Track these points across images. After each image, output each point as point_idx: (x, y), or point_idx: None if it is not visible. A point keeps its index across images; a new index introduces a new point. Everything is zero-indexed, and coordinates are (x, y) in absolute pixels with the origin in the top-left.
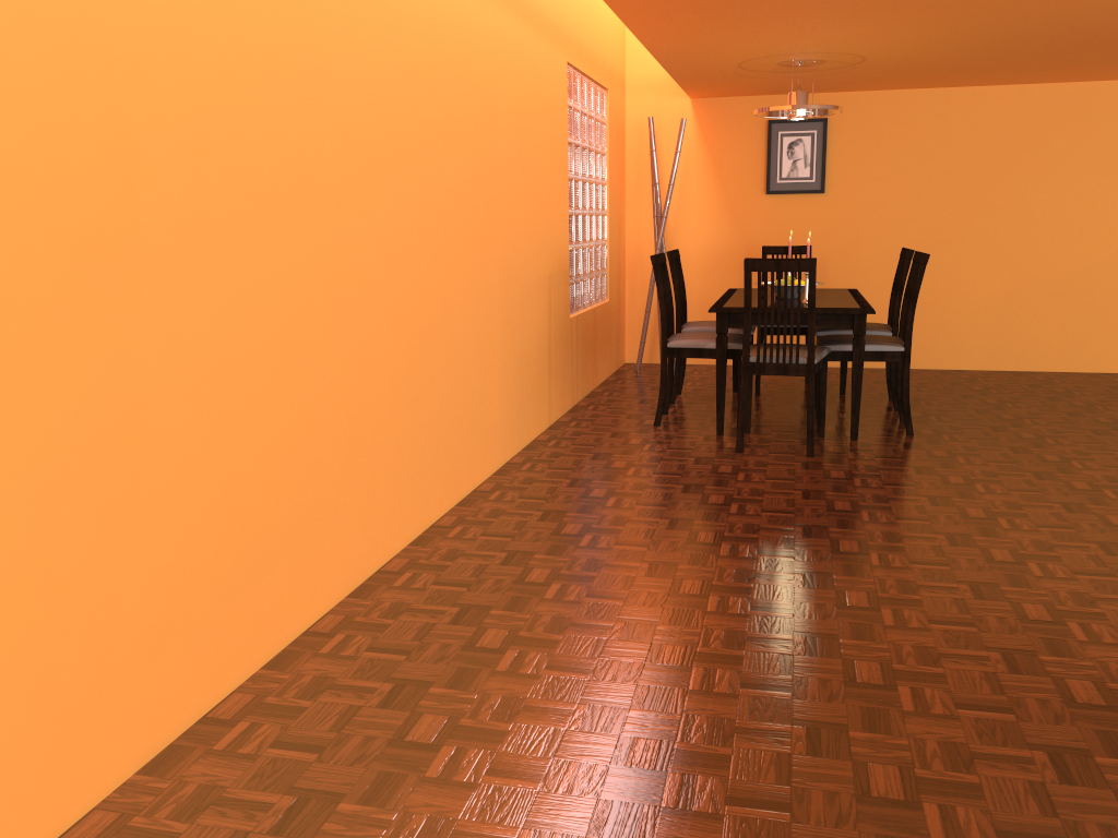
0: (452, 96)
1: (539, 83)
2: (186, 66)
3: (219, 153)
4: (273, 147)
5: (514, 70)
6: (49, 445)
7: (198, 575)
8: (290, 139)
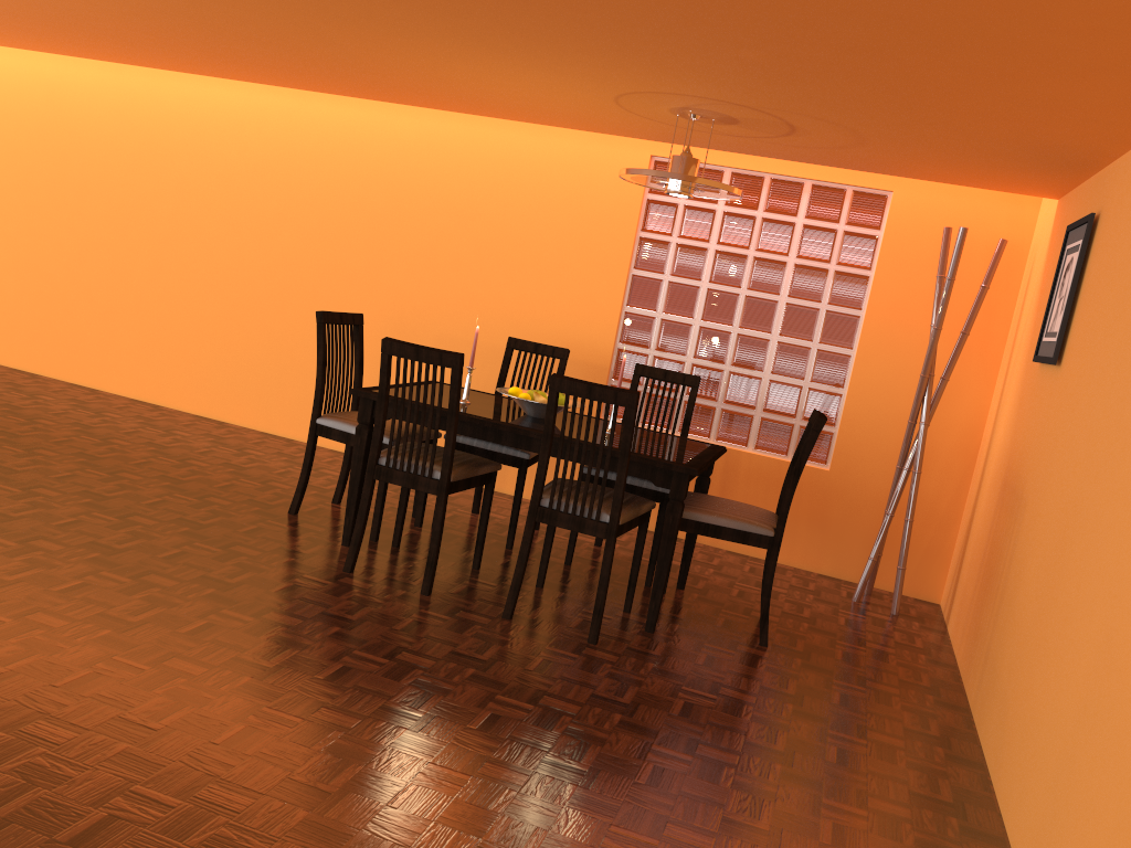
0: (321, 178)
1: (536, 175)
2: (85, 159)
3: (95, 189)
4: (127, 191)
5: (460, 163)
6: (10, 258)
7: (51, 327)
8: (139, 188)
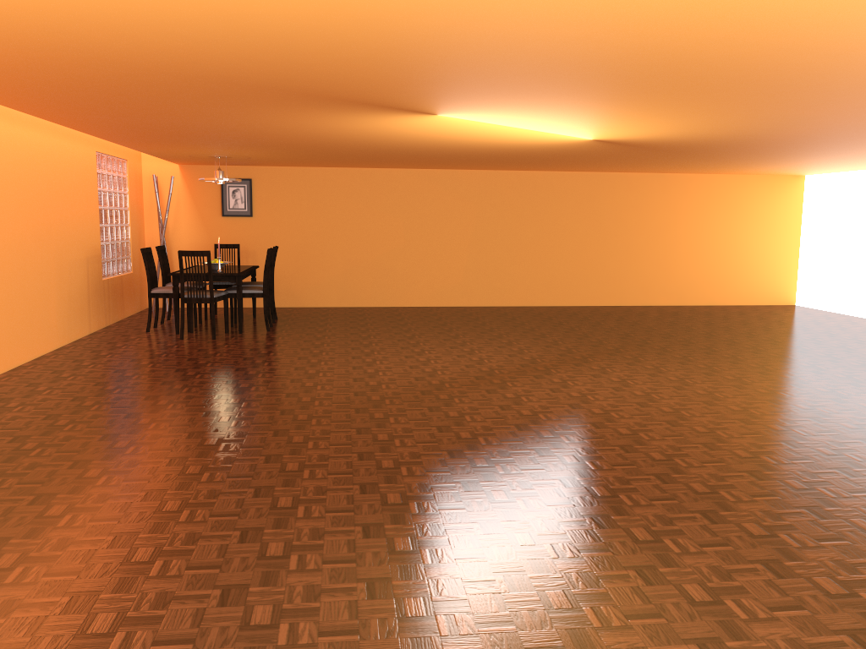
0: (26, 179)
1: (78, 165)
2: None
3: None
4: None
5: (61, 162)
6: None
7: None
8: None
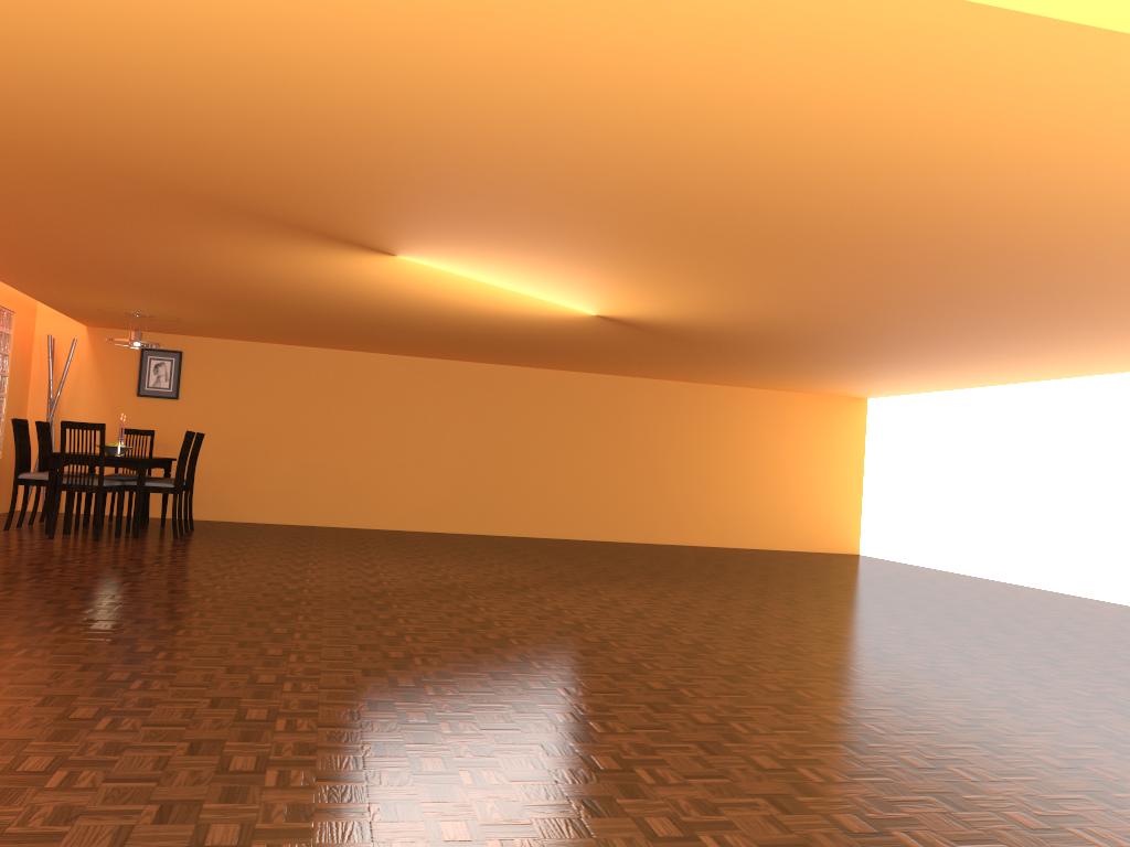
0: None
1: None
2: None
3: None
4: None
5: None
6: None
7: None
8: None
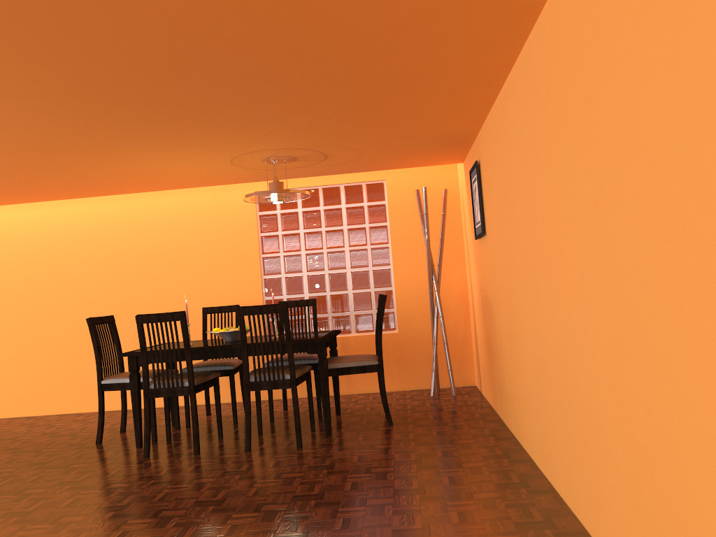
0: (62, 251)
1: (193, 217)
2: None
3: None
4: None
5: (147, 221)
6: None
7: None
8: None
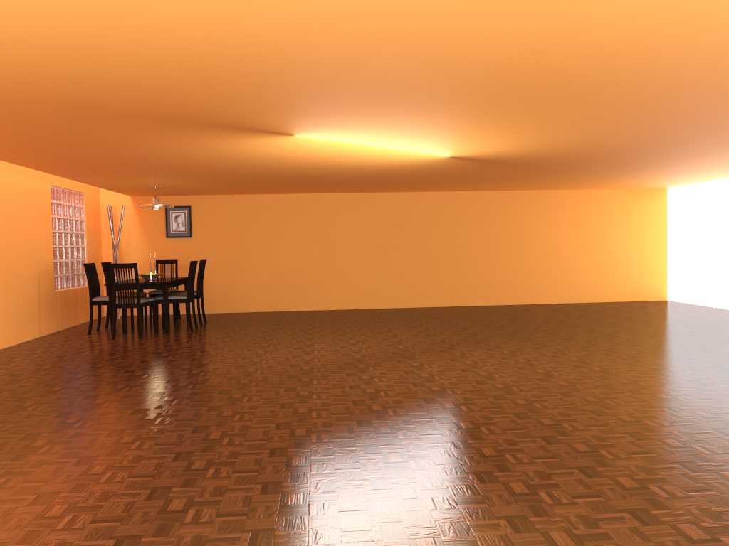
0: None
1: (30, 195)
2: None
3: None
4: None
5: (12, 192)
6: None
7: None
8: None
